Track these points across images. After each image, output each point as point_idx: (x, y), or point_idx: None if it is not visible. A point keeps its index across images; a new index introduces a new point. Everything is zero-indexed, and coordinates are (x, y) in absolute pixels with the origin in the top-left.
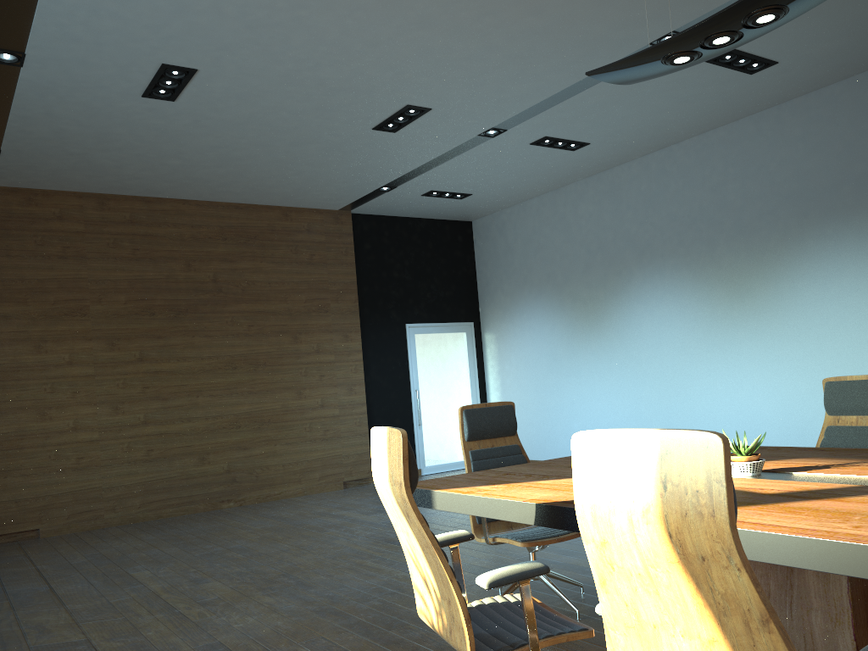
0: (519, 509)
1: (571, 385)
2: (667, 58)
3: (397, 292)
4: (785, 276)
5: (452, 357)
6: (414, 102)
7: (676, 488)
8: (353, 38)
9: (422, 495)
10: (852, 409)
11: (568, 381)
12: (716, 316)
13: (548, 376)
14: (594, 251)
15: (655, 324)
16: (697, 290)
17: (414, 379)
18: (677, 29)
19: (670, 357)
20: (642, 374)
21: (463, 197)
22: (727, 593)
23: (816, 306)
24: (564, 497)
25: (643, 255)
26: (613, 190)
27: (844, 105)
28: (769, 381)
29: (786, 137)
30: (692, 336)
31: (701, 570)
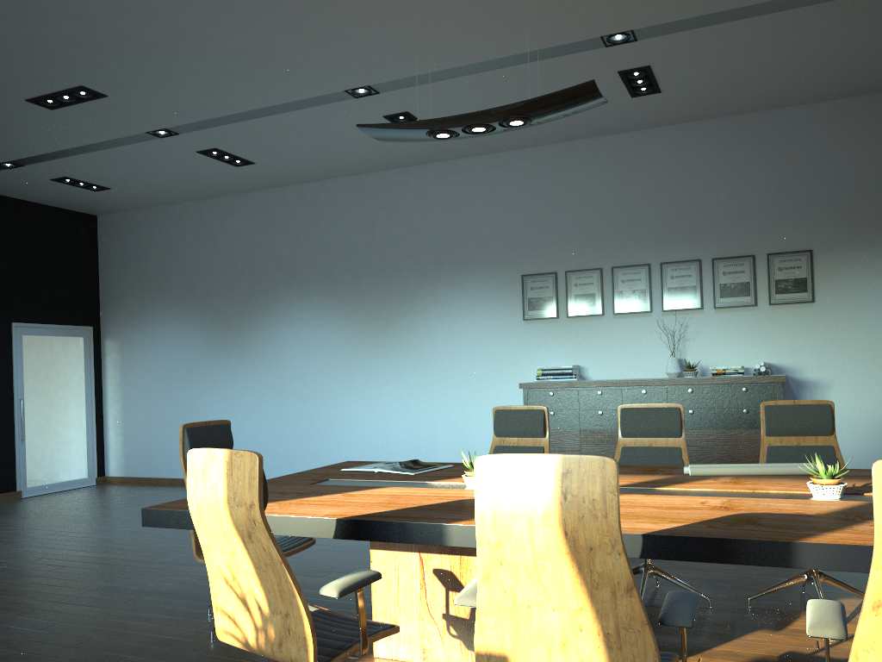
0: (316, 524)
1: (207, 400)
2: (433, 132)
3: (3, 285)
4: (420, 313)
5: (66, 364)
6: (91, 84)
7: (575, 498)
8: (51, 4)
9: (187, 517)
10: (515, 432)
11: (204, 396)
12: (359, 343)
13: (181, 390)
14: (242, 267)
15: (300, 345)
16: (342, 317)
17: (18, 387)
18: (372, 85)
19: (313, 377)
20: (284, 392)
21: (99, 190)
22: (604, 572)
23: (444, 341)
24: (354, 511)
25: (293, 278)
26: (265, 211)
27: (475, 177)
28: (402, 403)
29: (428, 194)
30: (336, 359)
31: (586, 557)
